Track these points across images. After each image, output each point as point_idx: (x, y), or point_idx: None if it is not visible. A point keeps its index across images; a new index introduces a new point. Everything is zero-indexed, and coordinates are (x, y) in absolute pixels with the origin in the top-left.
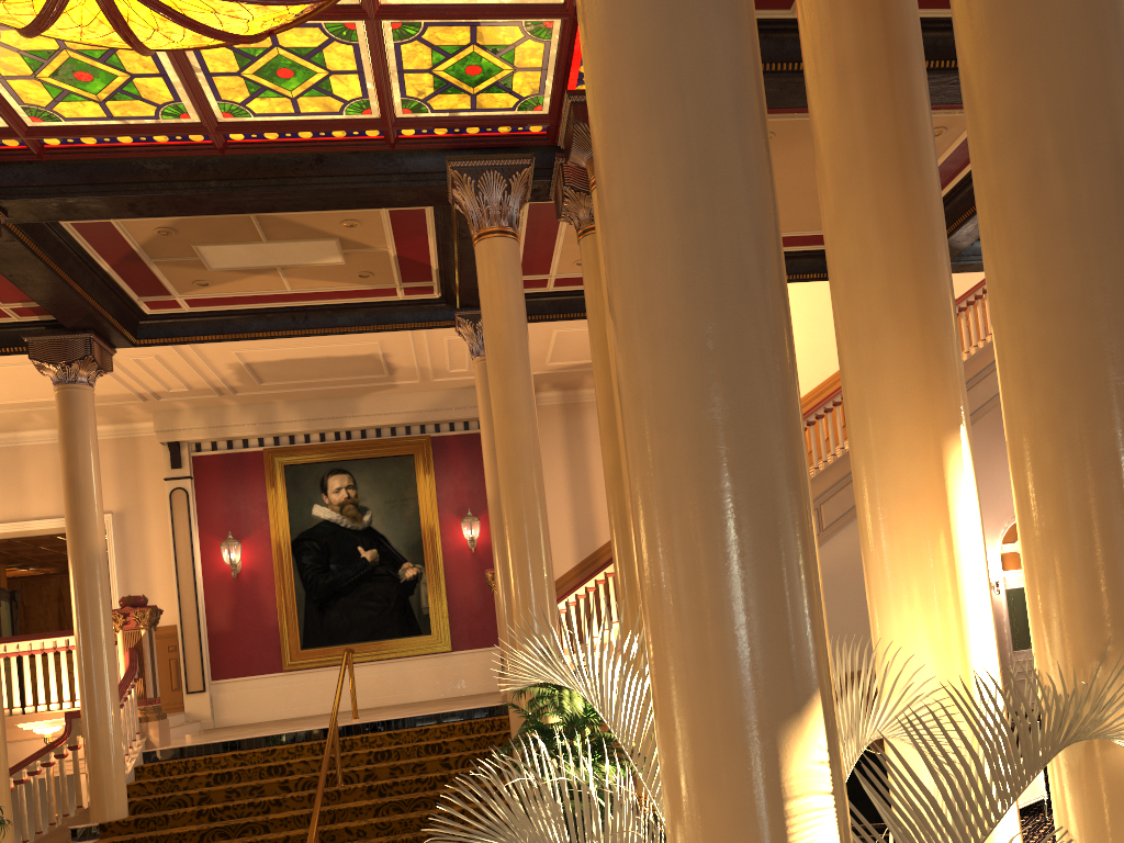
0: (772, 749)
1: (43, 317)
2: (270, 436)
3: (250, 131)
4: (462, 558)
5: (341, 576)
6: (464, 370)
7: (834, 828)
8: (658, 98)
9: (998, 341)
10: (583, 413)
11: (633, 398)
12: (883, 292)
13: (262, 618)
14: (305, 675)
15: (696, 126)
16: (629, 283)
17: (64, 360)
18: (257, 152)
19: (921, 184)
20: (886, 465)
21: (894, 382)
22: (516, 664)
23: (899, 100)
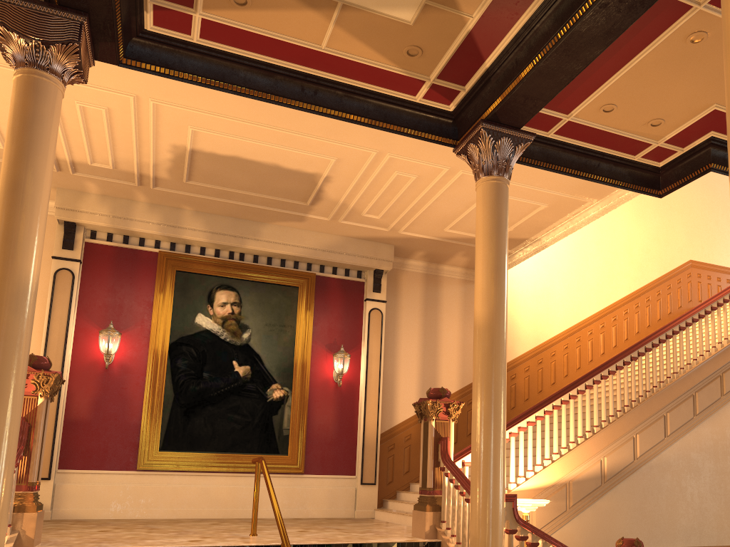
0: None
1: None
2: (168, 240)
3: None
4: (326, 388)
5: (212, 386)
6: (376, 217)
7: None
8: None
9: None
10: (440, 285)
11: None
12: None
13: (125, 413)
14: (158, 477)
15: None
16: None
17: (41, 37)
18: None
19: None
20: None
21: None
22: None
23: None
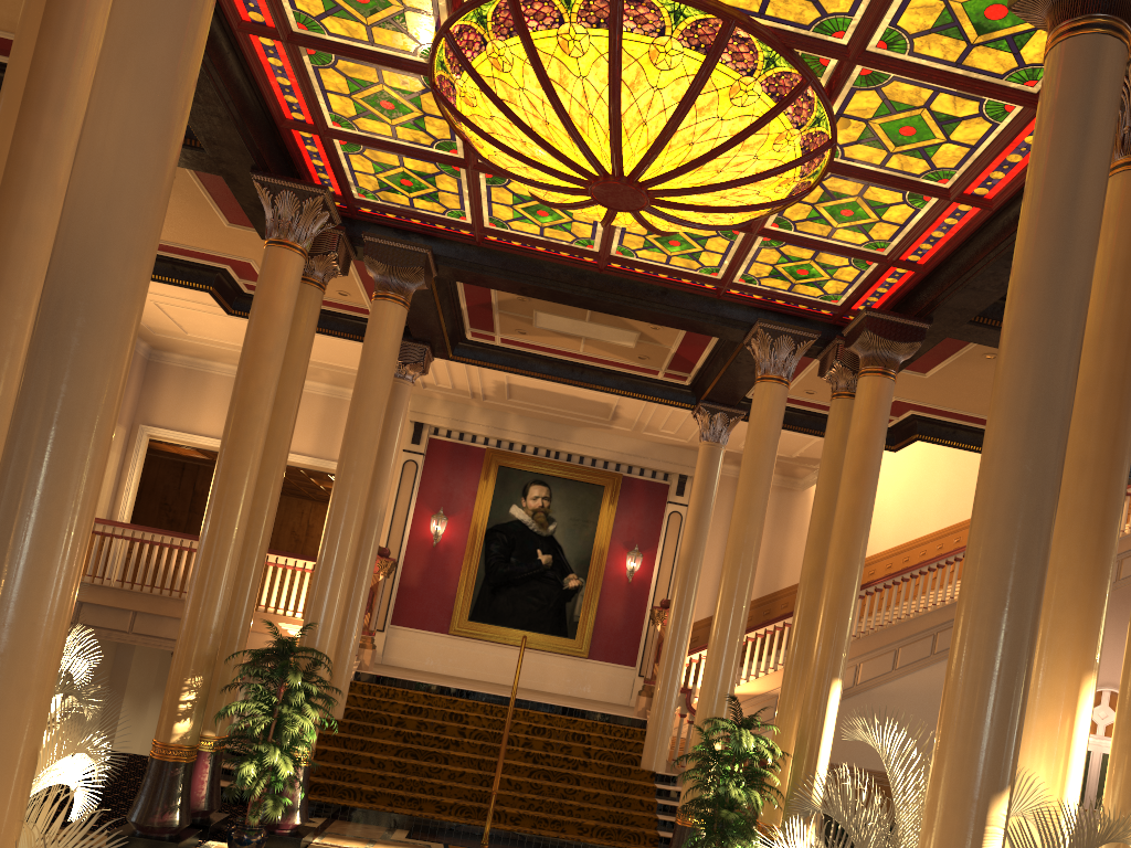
0: (986, 802)
1: None
2: (495, 438)
3: (629, 265)
4: (618, 583)
5: (517, 570)
6: (672, 432)
7: (1000, 843)
8: (1012, 520)
9: (1127, 650)
10: None
11: (964, 638)
12: (1072, 587)
13: (445, 585)
14: (464, 642)
15: (1025, 537)
16: (977, 590)
17: (402, 360)
18: (624, 276)
19: (1109, 536)
20: (1048, 677)
21: (1065, 635)
22: (851, 728)
23: (1110, 489)
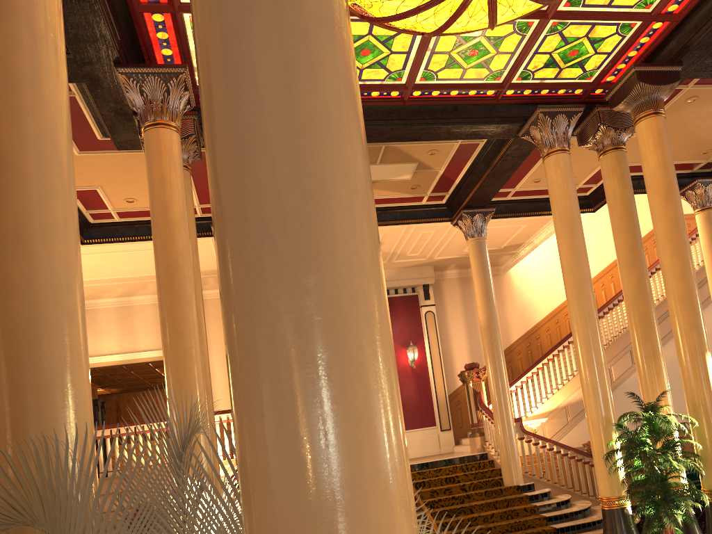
0: None
1: None
2: None
3: (430, 89)
4: (406, 372)
5: None
6: (416, 254)
7: None
8: None
9: None
10: (472, 283)
11: None
12: None
13: None
14: None
15: None
16: None
17: None
18: (423, 103)
19: None
20: None
21: None
22: None
23: None
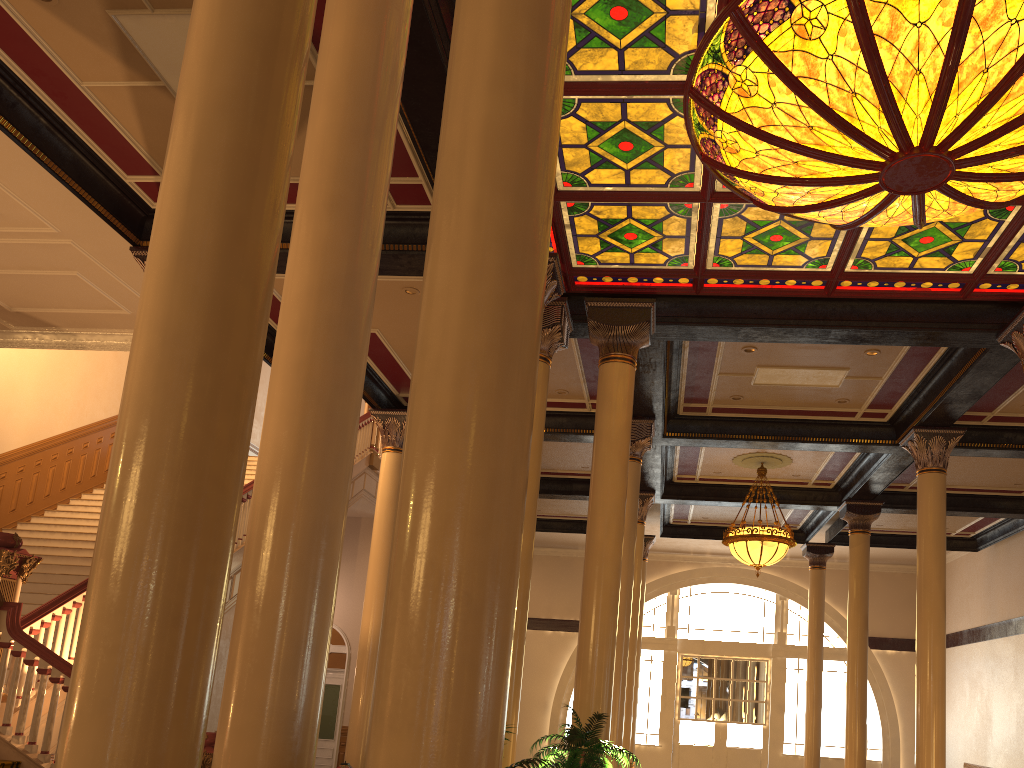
0: None
1: None
2: None
3: None
4: None
5: None
6: None
7: None
8: None
9: None
10: None
11: None
12: None
13: None
14: None
15: None
16: None
17: None
18: None
19: None
20: None
21: None
22: None
23: None
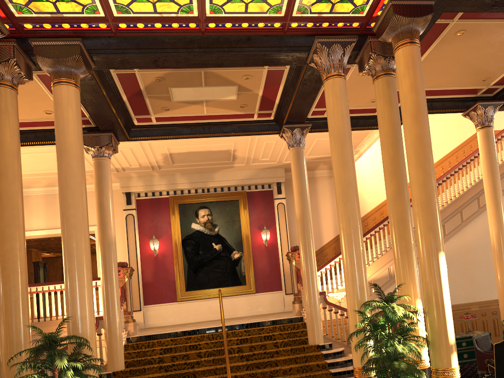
0: None
1: (87, 125)
2: (172, 190)
3: (221, 21)
4: (260, 249)
5: (204, 257)
6: (267, 159)
7: None
8: None
9: None
10: (316, 181)
11: None
12: None
13: (167, 276)
14: (187, 303)
15: None
16: None
17: (98, 145)
18: (219, 34)
19: None
20: None
21: None
22: None
23: None
